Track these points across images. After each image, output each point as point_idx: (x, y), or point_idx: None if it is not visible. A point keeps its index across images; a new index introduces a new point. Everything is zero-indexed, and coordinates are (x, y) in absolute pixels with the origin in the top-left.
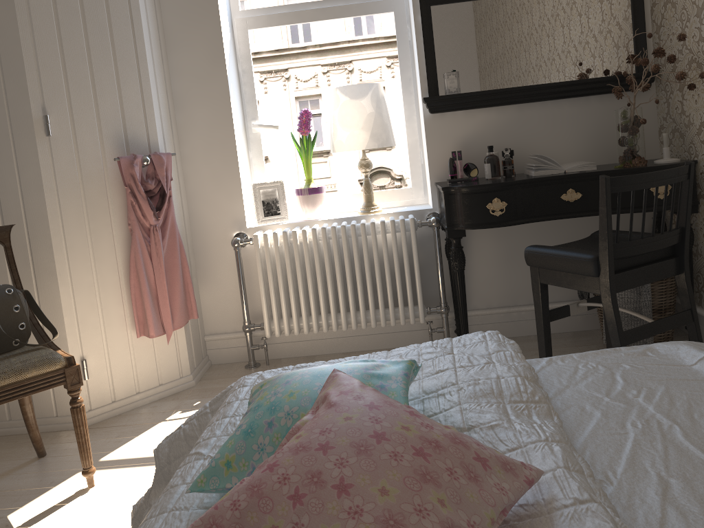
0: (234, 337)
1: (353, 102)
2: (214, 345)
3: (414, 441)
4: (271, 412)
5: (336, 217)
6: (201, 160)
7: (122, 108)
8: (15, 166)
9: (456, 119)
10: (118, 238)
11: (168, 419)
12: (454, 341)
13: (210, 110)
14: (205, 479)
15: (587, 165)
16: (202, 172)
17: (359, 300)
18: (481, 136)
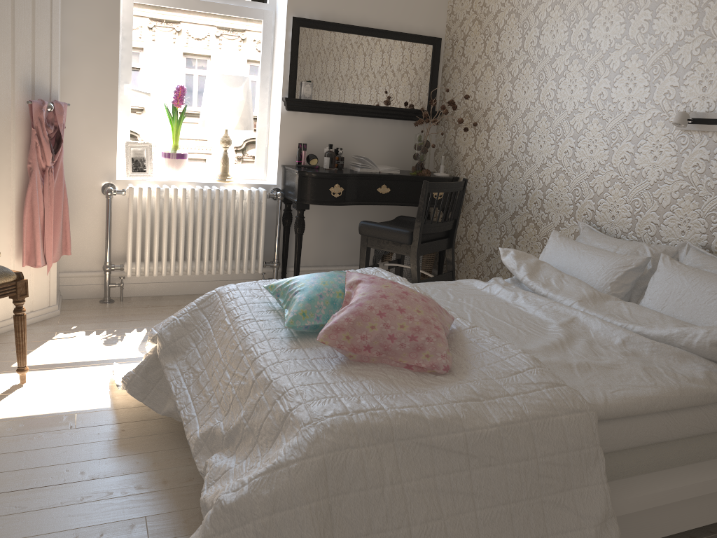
0: (89, 275)
1: (229, 89)
2: (68, 282)
3: (418, 295)
4: (318, 291)
5: (197, 181)
6: (81, 112)
7: (33, 55)
8: None
9: (305, 119)
10: (15, 174)
11: (55, 338)
12: (359, 271)
13: (98, 69)
14: (293, 321)
15: (394, 169)
16: (80, 124)
17: (213, 251)
18: (320, 135)
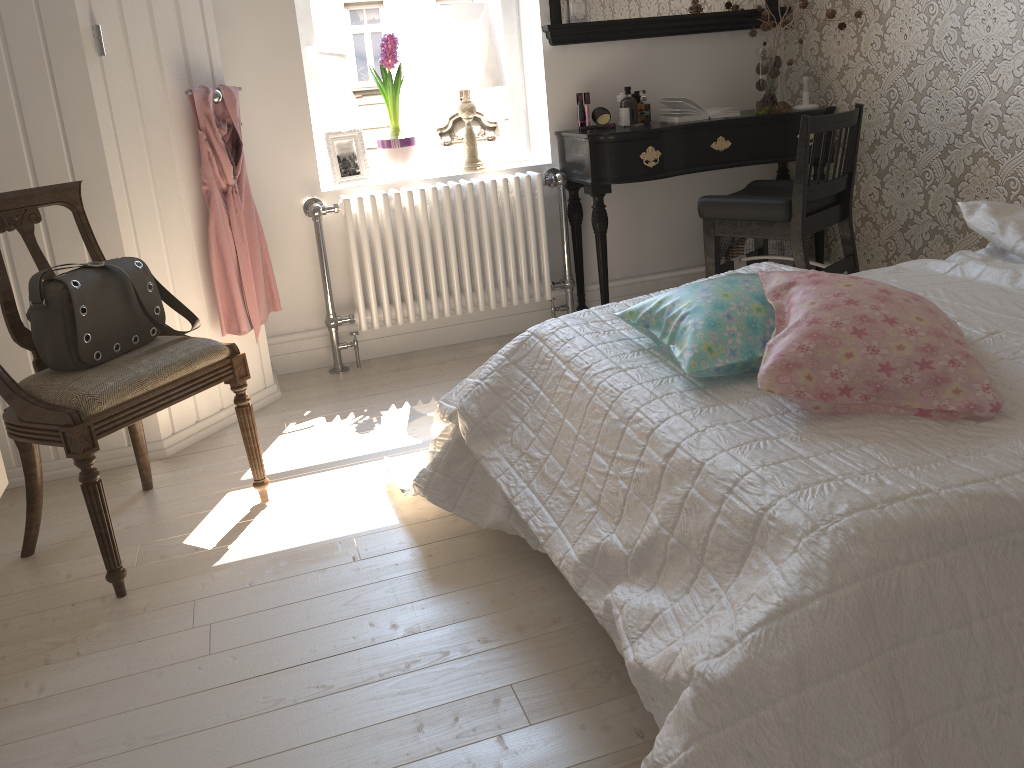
0: (308, 337)
1: (462, 26)
2: (280, 350)
3: (905, 293)
4: (721, 309)
5: (435, 176)
6: (256, 99)
7: (179, 20)
8: (53, 98)
9: (580, 54)
10: (188, 203)
11: (287, 432)
12: (742, 272)
13: (268, 29)
14: (696, 363)
15: (731, 111)
16: (257, 117)
17: (477, 277)
18: (607, 76)
